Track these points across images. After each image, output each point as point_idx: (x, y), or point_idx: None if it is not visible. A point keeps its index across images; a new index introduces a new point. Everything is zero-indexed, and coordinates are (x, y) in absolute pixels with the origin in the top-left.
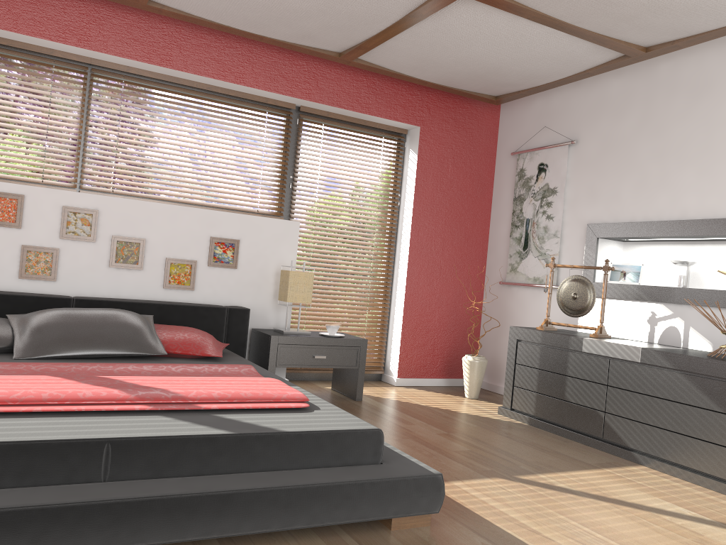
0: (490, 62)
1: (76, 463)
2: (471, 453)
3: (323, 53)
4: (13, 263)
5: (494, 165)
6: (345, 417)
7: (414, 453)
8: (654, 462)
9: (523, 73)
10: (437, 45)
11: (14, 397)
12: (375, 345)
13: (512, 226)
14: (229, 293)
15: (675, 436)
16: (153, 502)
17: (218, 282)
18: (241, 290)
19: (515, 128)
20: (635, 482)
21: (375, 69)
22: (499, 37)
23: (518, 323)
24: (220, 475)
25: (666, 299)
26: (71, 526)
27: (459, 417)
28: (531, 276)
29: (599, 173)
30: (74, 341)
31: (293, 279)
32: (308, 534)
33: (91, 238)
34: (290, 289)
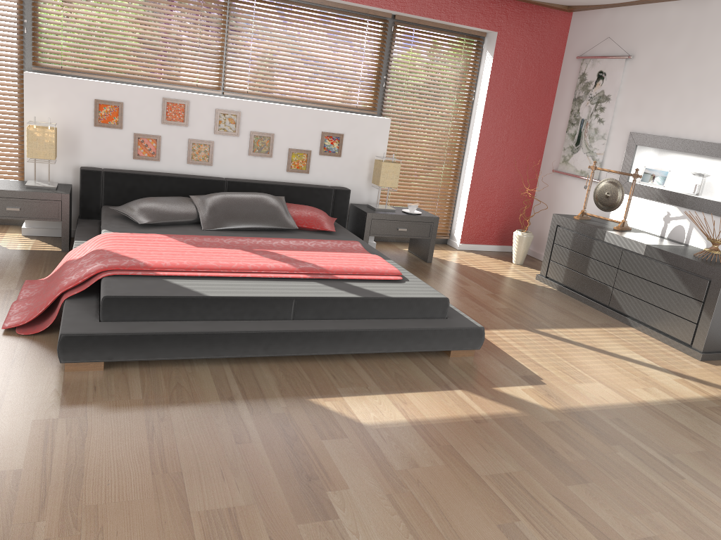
0: None
1: (279, 309)
2: (508, 310)
3: None
4: (183, 152)
5: (561, 65)
6: (425, 288)
7: (468, 308)
8: (640, 326)
9: None
10: None
11: (234, 267)
12: (444, 216)
13: (569, 123)
14: (334, 176)
15: (657, 309)
16: (322, 333)
17: (326, 167)
18: (343, 174)
19: (583, 34)
20: (620, 339)
21: None
22: None
23: (563, 206)
24: (353, 320)
25: (679, 203)
26: (282, 342)
27: (505, 281)
28: (579, 169)
29: (647, 89)
30: (238, 218)
31: (384, 169)
32: (401, 355)
33: (236, 133)
34: (382, 177)
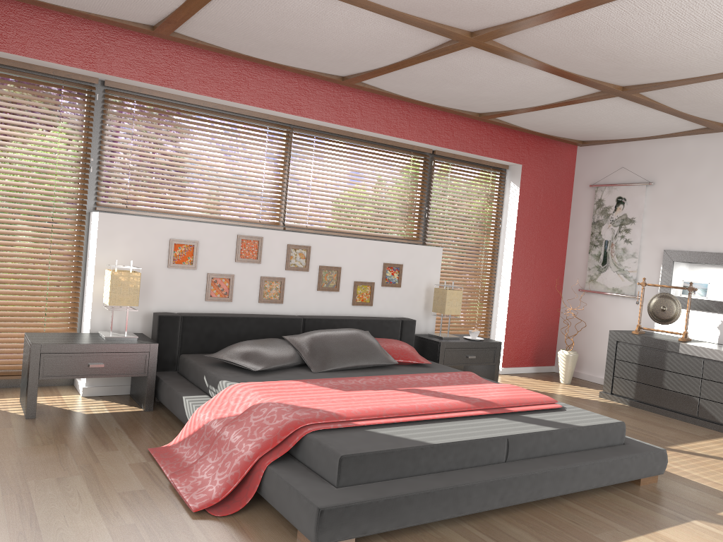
0: (605, 128)
1: (494, 451)
2: None
3: (468, 114)
4: (254, 291)
5: (571, 193)
6: (591, 413)
7: None
8: None
9: (624, 134)
10: (571, 117)
11: (417, 409)
12: None
13: (590, 244)
14: (395, 307)
15: None
16: (546, 473)
17: (387, 299)
18: (402, 304)
19: (592, 165)
20: None
21: (501, 124)
22: (624, 116)
23: (597, 323)
24: (555, 455)
25: None
26: (515, 488)
27: (578, 401)
28: (610, 286)
29: (674, 210)
30: (344, 357)
31: (449, 297)
32: (599, 490)
33: (306, 268)
34: (447, 304)
